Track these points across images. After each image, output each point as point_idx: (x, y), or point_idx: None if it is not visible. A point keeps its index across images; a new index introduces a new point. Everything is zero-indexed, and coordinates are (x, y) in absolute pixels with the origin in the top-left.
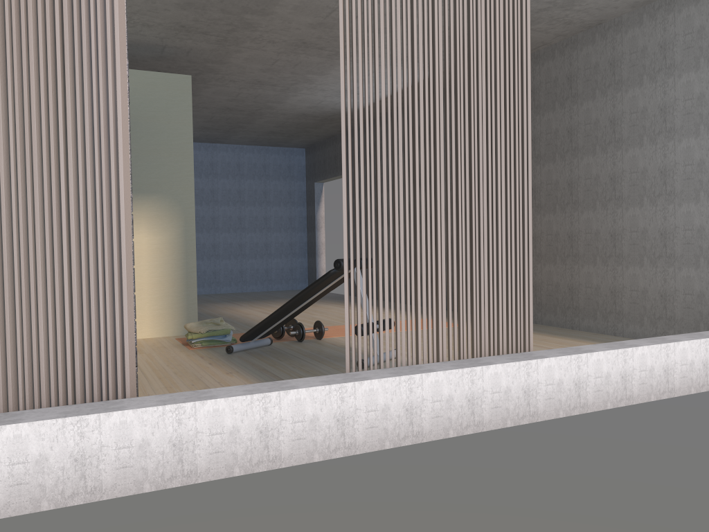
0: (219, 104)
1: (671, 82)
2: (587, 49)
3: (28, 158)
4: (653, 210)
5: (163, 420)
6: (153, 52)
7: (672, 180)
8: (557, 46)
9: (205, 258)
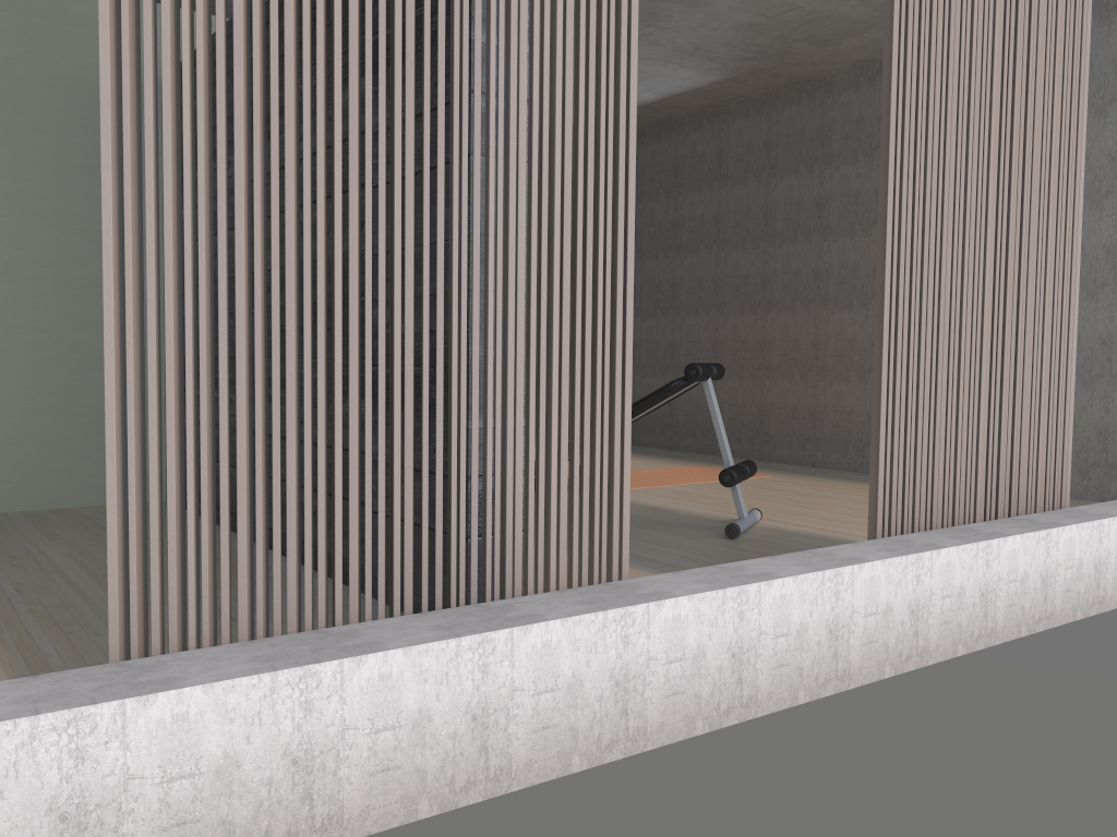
0: None
1: None
2: None
3: (513, 152)
4: (1091, 306)
5: (722, 614)
6: None
7: None
8: None
9: None
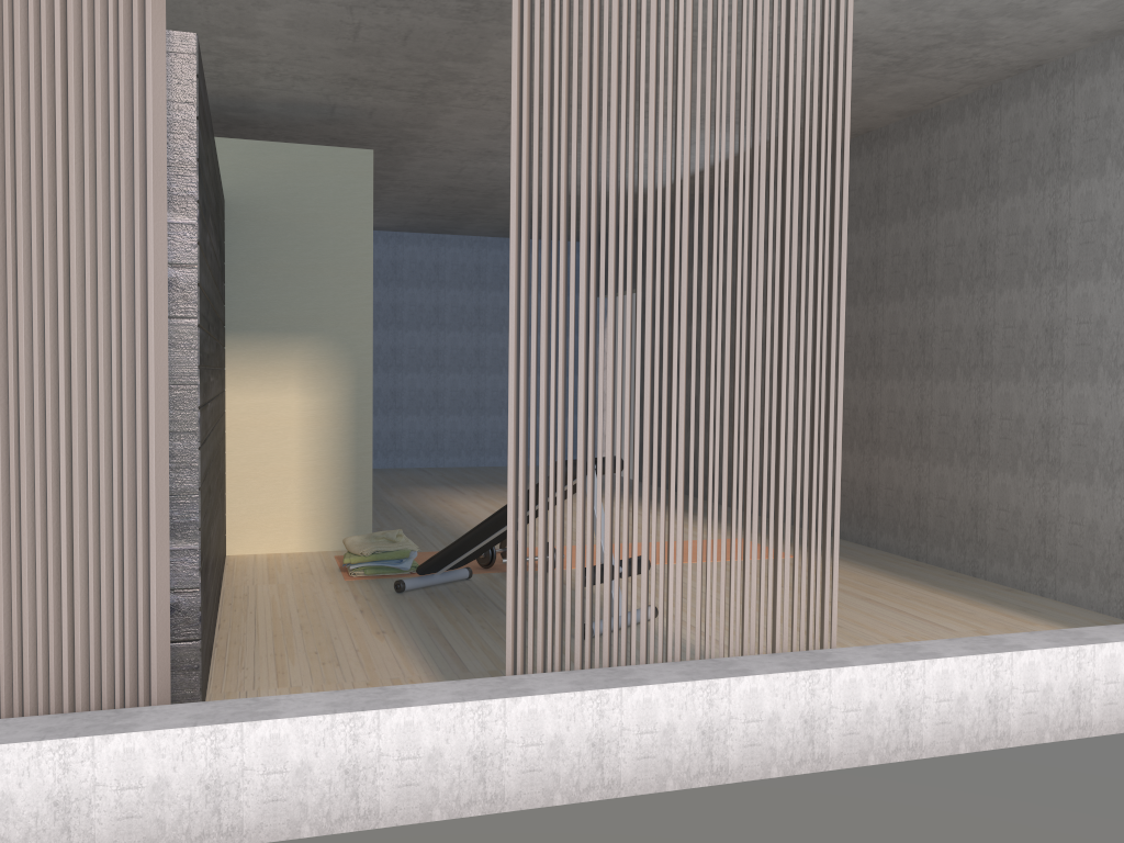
0: (436, 182)
1: None
2: (1016, 108)
3: (10, 347)
4: (1113, 390)
5: (190, 749)
6: (319, 114)
7: None
8: (968, 99)
9: (422, 411)
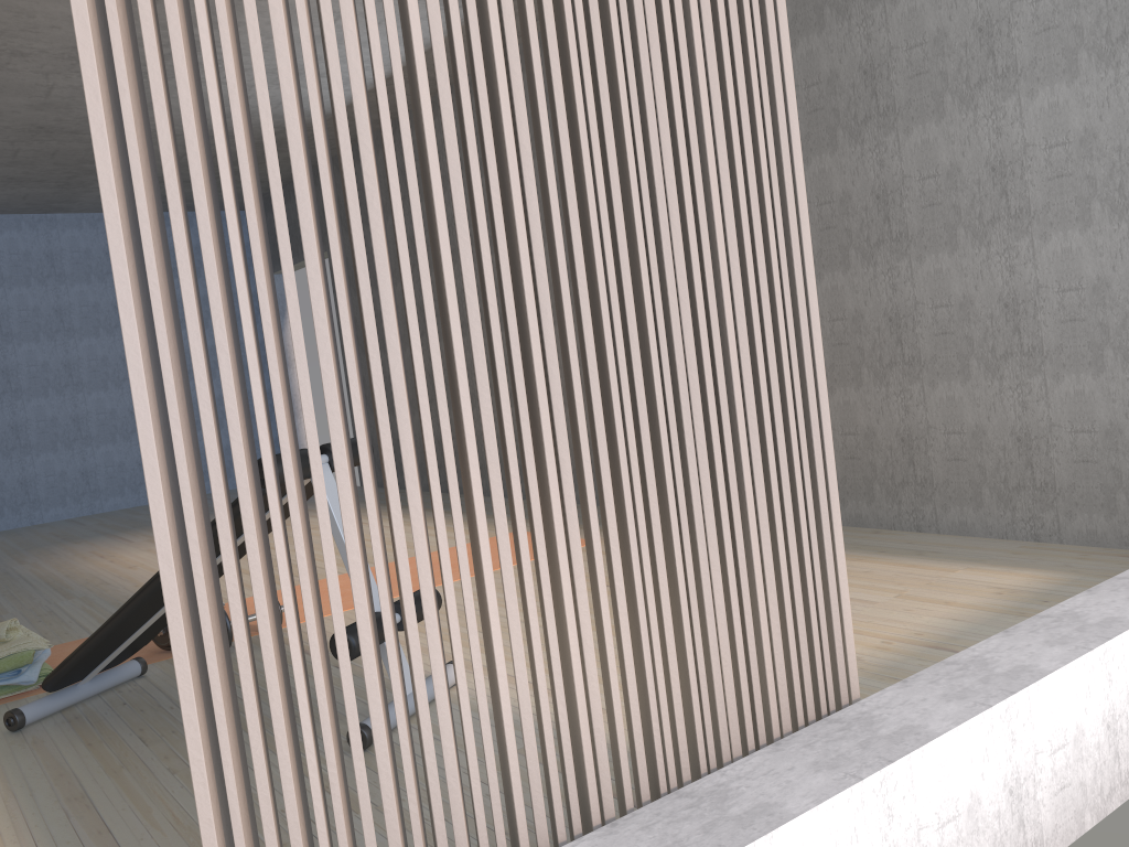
0: (17, 120)
1: None
2: None
3: None
4: (982, 254)
5: None
6: None
7: (1022, 184)
8: None
9: (60, 446)
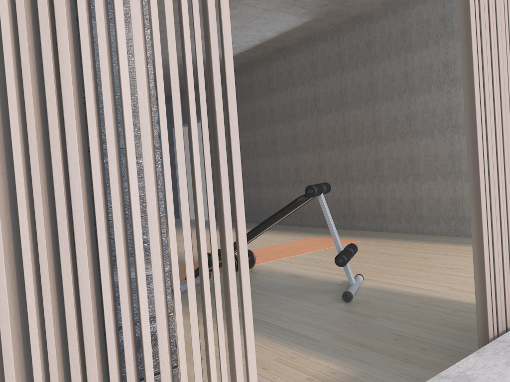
0: None
1: None
2: None
3: None
4: None
5: None
6: None
7: None
8: None
9: None
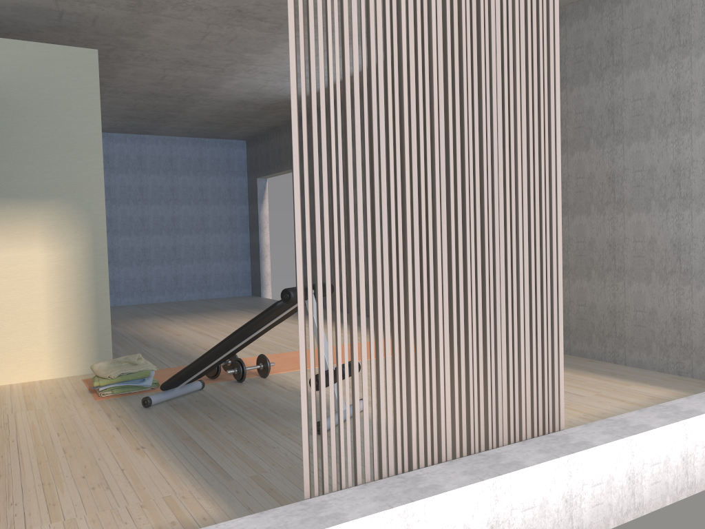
0: (142, 89)
1: (686, 62)
2: (578, 24)
3: None
4: (663, 216)
5: None
6: (48, 20)
7: (688, 181)
8: None
9: (134, 263)
